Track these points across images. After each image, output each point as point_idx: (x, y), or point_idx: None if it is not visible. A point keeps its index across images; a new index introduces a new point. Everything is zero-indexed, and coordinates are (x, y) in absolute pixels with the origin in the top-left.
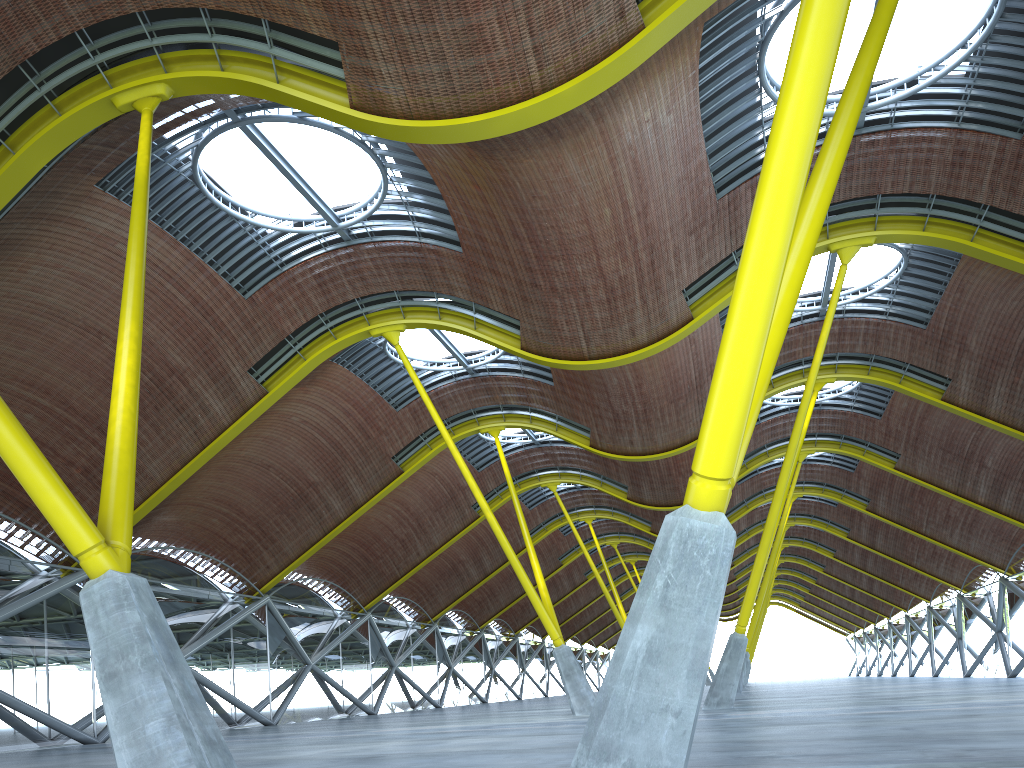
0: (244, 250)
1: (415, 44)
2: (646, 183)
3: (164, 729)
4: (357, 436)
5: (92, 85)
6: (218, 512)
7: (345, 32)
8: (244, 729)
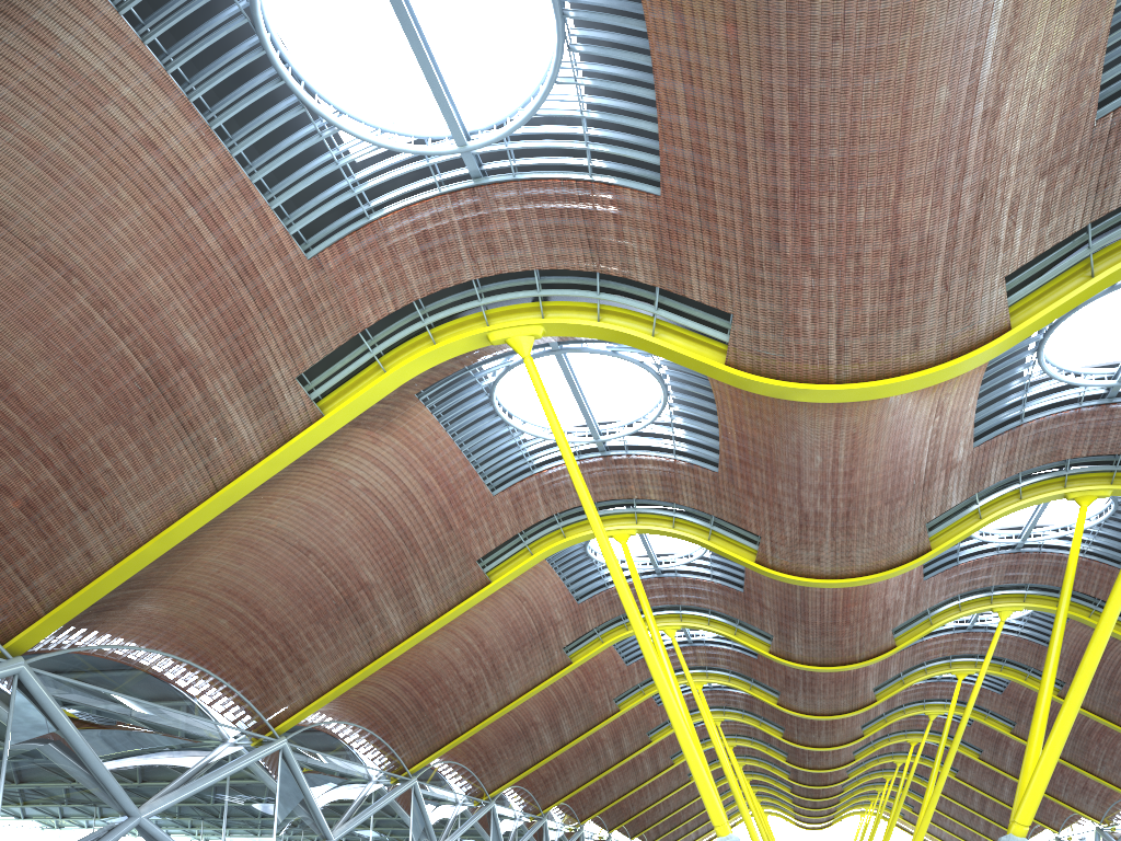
0: (315, 174)
1: None
2: (1016, 47)
3: None
4: (435, 524)
5: None
6: (229, 610)
7: None
8: None
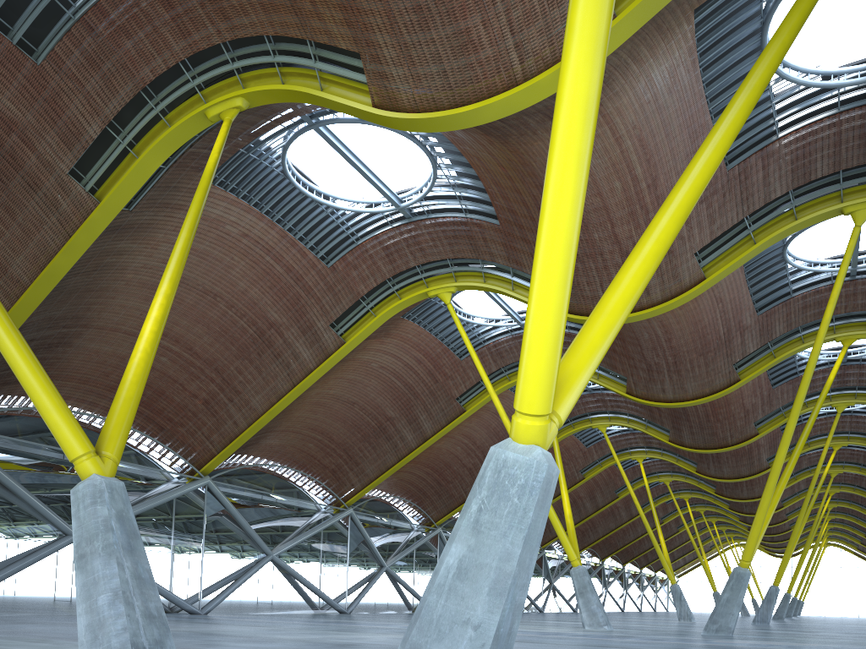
0: (327, 228)
1: (416, 49)
2: (654, 158)
3: (110, 602)
4: (427, 380)
5: (192, 102)
6: (313, 438)
7: (364, 44)
8: (320, 614)
